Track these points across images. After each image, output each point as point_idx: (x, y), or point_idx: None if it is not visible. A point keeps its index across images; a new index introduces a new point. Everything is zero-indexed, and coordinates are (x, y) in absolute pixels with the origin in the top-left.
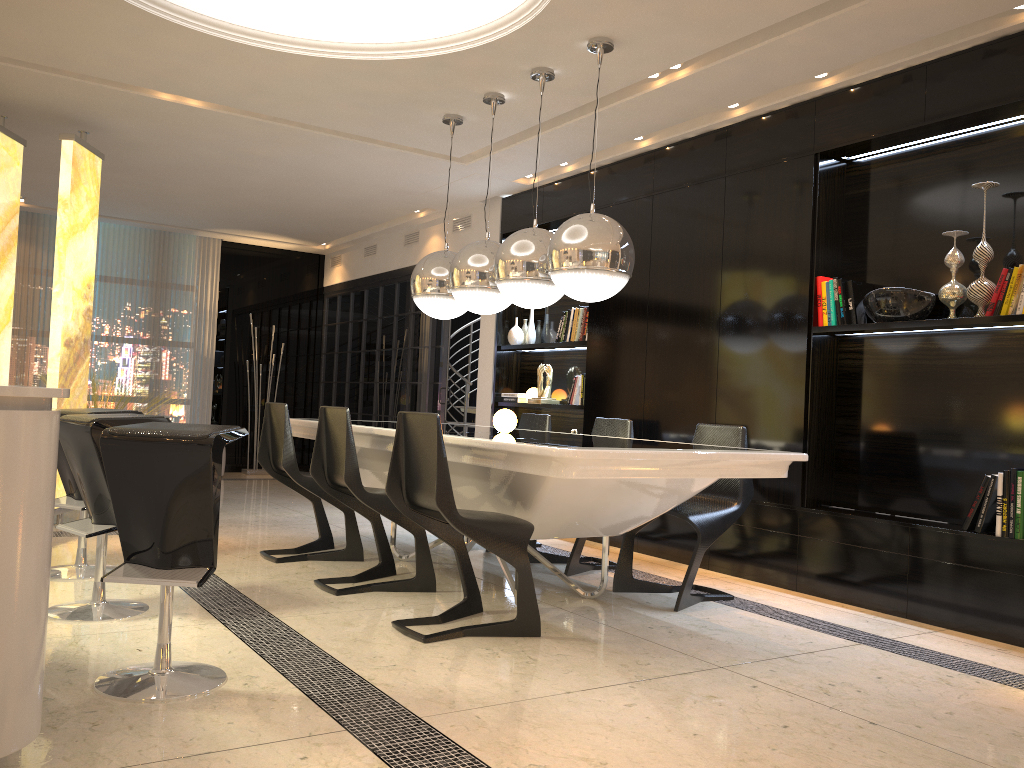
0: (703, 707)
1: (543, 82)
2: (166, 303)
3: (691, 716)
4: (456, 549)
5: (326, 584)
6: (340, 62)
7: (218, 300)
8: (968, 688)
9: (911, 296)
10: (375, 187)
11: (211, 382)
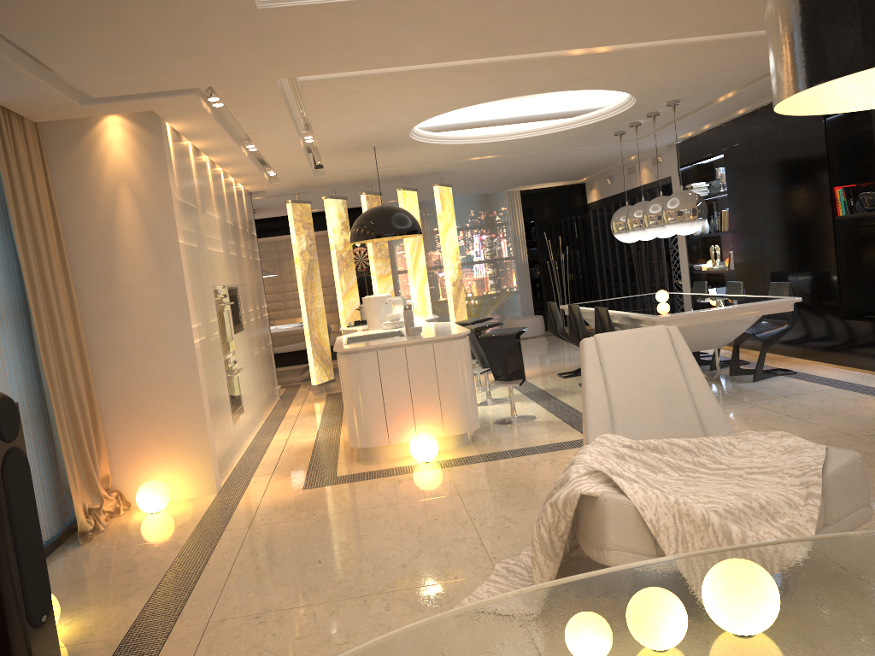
0: None
1: (653, 119)
2: (495, 236)
3: None
4: None
5: None
6: (551, 133)
7: (524, 227)
8: (863, 401)
9: None
10: (596, 157)
11: (528, 278)
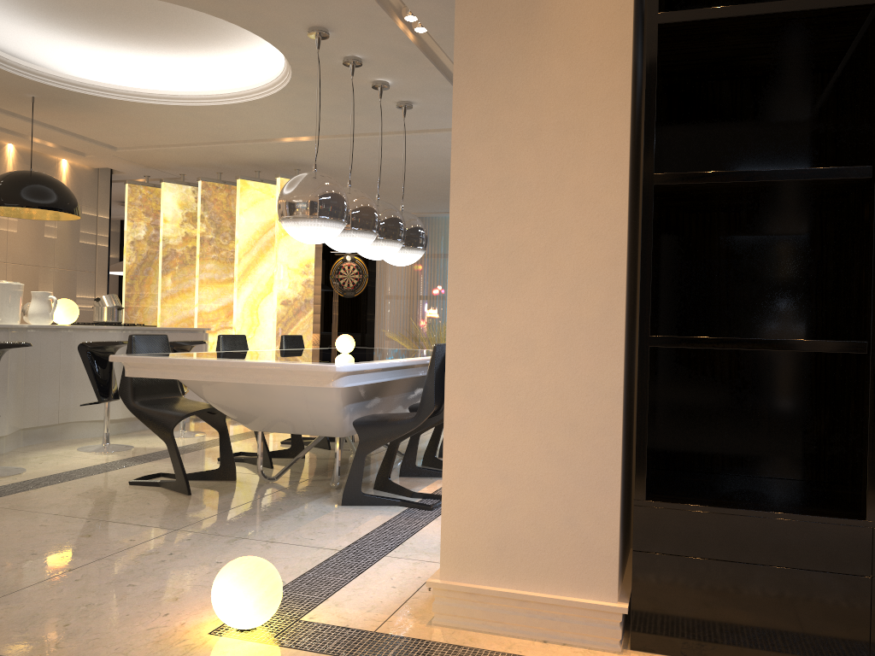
0: (59, 536)
1: (350, 68)
2: None
3: (33, 537)
4: (219, 432)
5: (244, 456)
6: (277, 96)
7: None
8: None
9: None
10: None
11: None
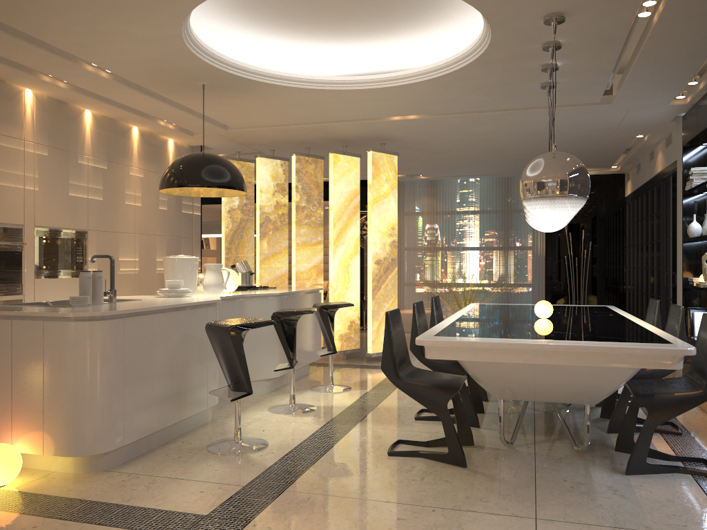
0: None
1: (551, 52)
2: (511, 223)
3: None
4: (452, 399)
5: (427, 412)
6: (436, 79)
7: None
8: None
9: None
10: (579, 131)
11: (543, 272)
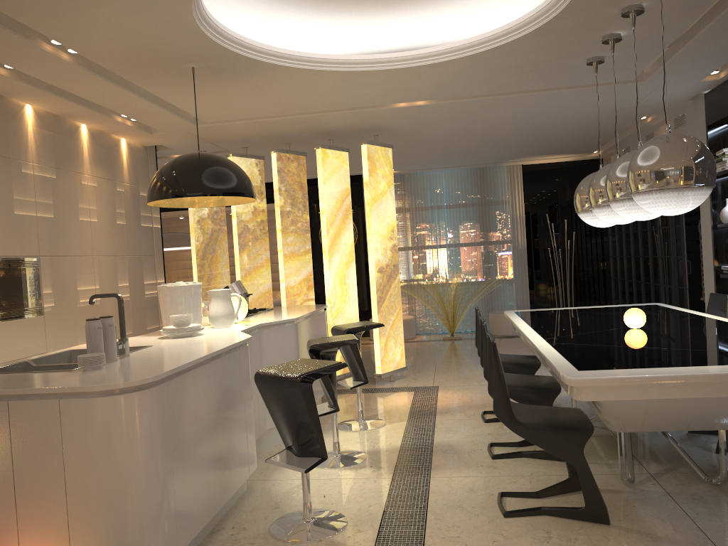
0: None
1: (633, 18)
2: (489, 216)
3: None
4: None
5: (497, 447)
6: (475, 55)
7: (524, 207)
8: None
9: None
10: (589, 113)
11: (526, 266)
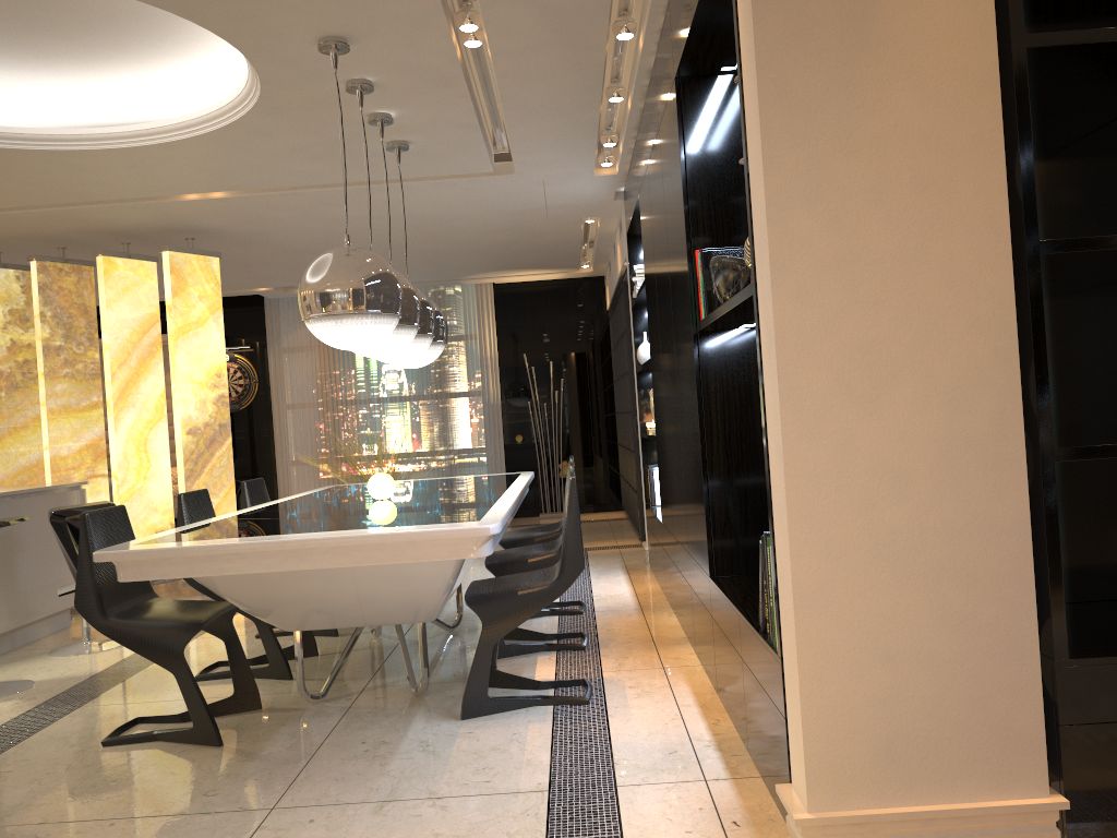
0: None
1: (358, 96)
2: (448, 356)
3: None
4: (225, 641)
5: (225, 666)
6: (213, 135)
7: (499, 344)
8: None
9: (726, 267)
10: (495, 214)
11: (500, 428)
